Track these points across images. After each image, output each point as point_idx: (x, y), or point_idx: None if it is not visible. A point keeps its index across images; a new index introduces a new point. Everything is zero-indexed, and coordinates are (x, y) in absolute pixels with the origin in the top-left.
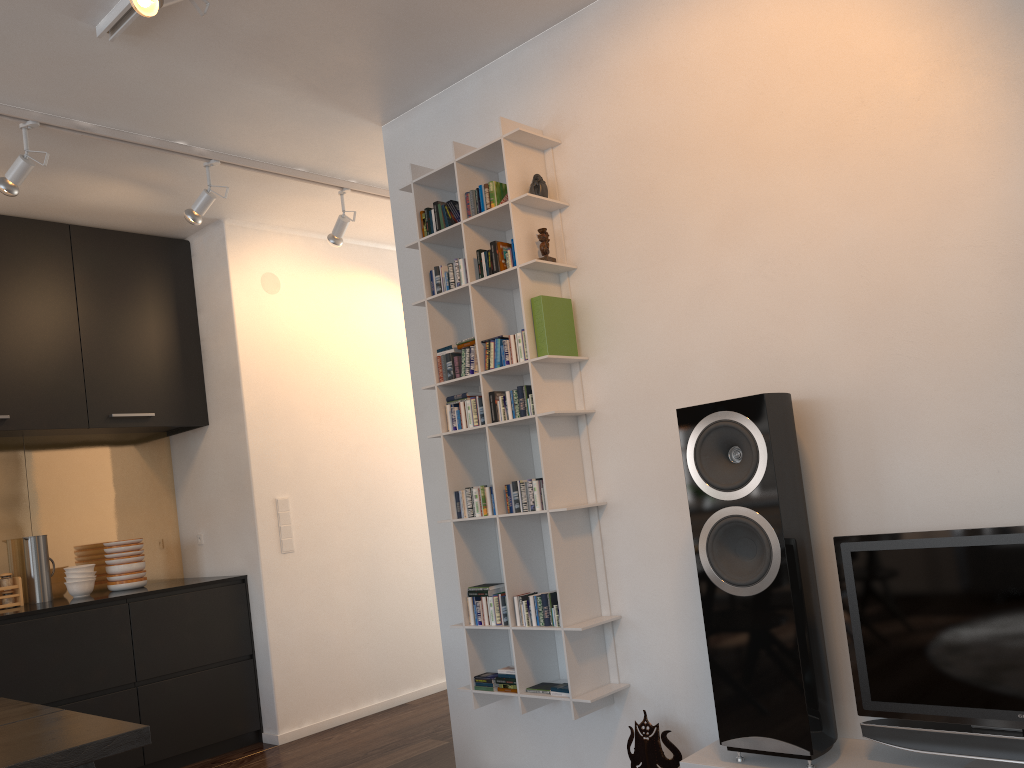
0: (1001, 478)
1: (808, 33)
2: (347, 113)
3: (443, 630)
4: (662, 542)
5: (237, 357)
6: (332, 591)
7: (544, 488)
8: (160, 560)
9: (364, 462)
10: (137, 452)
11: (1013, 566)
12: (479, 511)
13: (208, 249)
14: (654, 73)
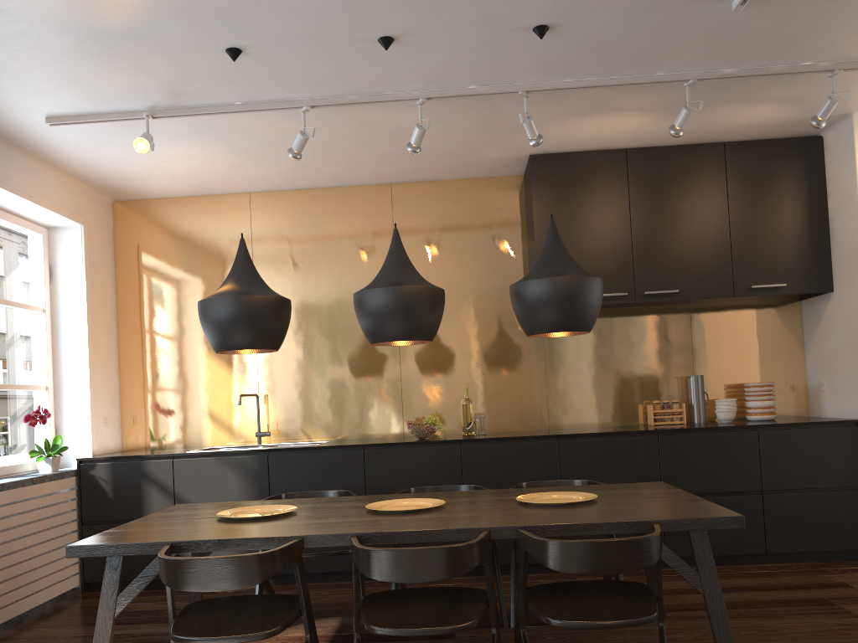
0: None
1: None
2: None
3: None
4: None
5: None
6: None
7: None
8: (789, 400)
9: None
10: (773, 314)
11: None
12: None
13: (837, 141)
14: None
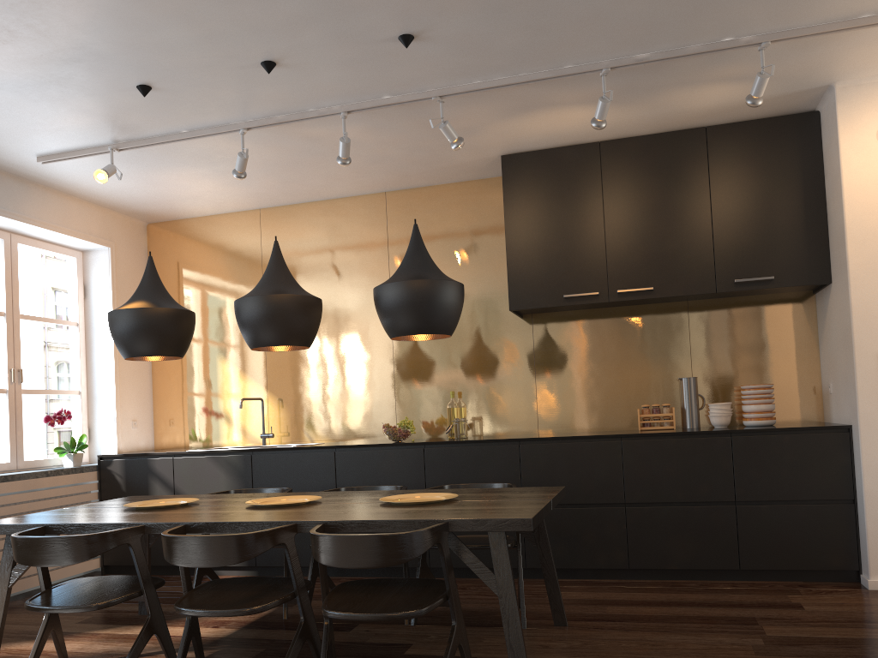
0: None
1: None
2: None
3: None
4: None
5: (843, 217)
6: None
7: None
8: (800, 404)
9: None
10: (782, 309)
11: None
12: None
13: (827, 115)
14: None
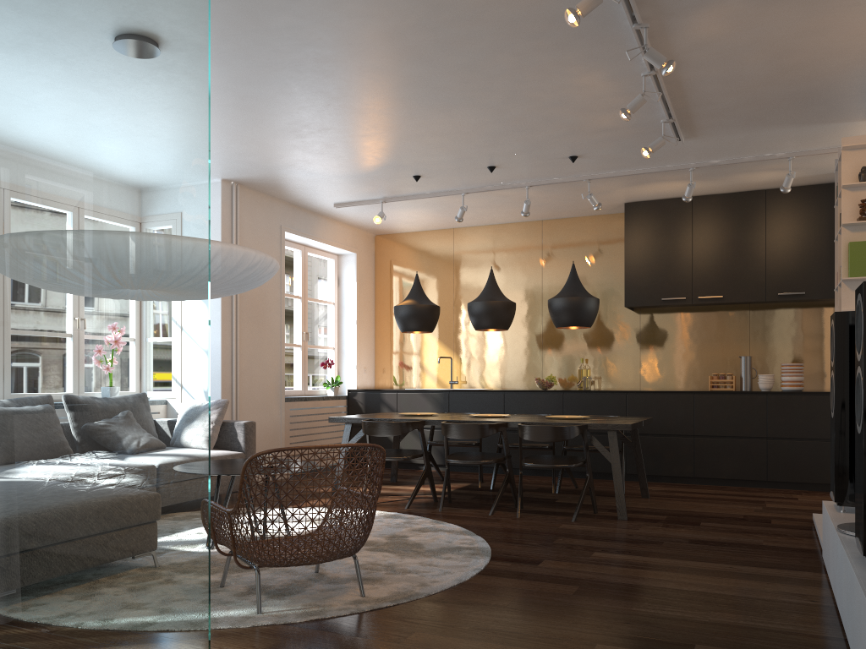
0: None
1: None
2: (834, 123)
3: None
4: None
5: None
6: None
7: None
8: (824, 378)
9: None
10: (816, 313)
11: None
12: None
13: None
14: None
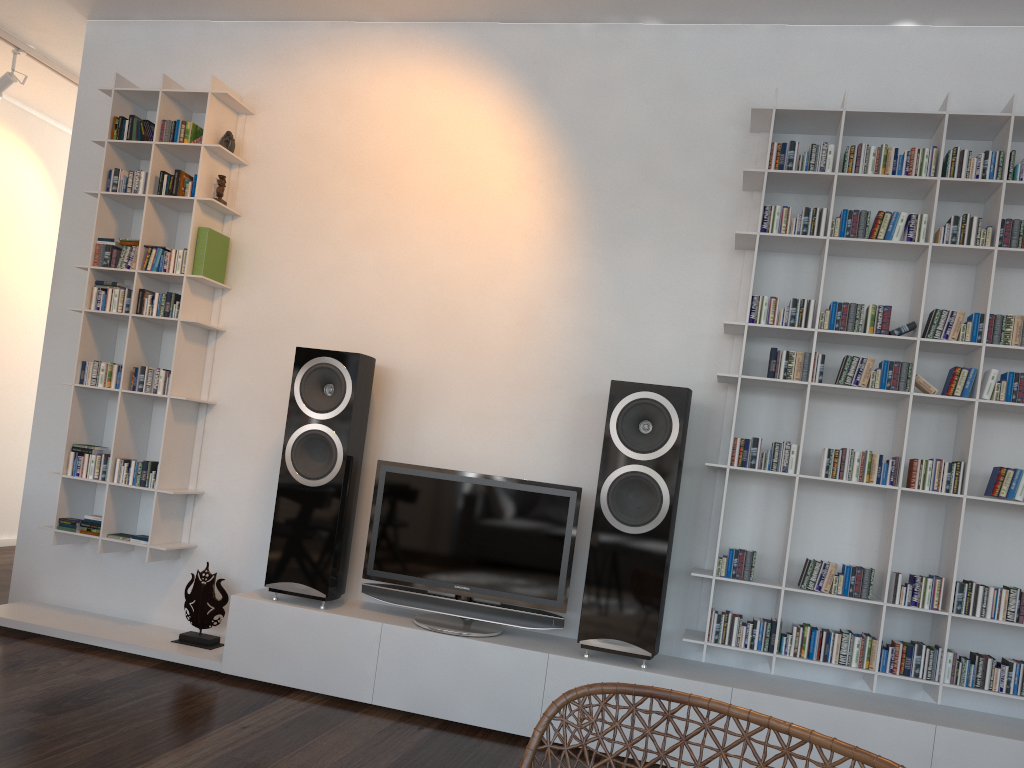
0: (484, 447)
1: (451, 124)
2: None
3: (28, 479)
4: (253, 442)
5: None
6: None
7: (170, 378)
8: None
9: None
10: None
11: (475, 497)
12: (103, 383)
13: None
14: (342, 98)
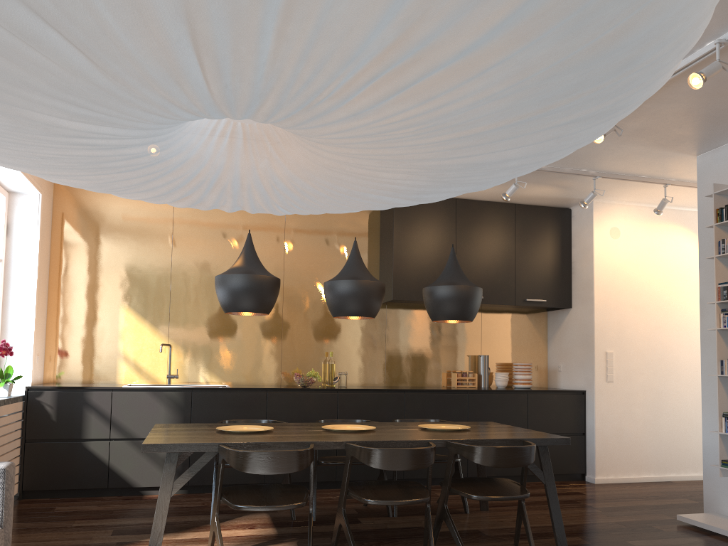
0: None
1: None
2: (677, 152)
3: (703, 435)
4: None
5: (592, 273)
6: (632, 407)
7: None
8: (536, 376)
9: (659, 337)
10: (531, 318)
11: None
12: None
13: (581, 214)
14: None
